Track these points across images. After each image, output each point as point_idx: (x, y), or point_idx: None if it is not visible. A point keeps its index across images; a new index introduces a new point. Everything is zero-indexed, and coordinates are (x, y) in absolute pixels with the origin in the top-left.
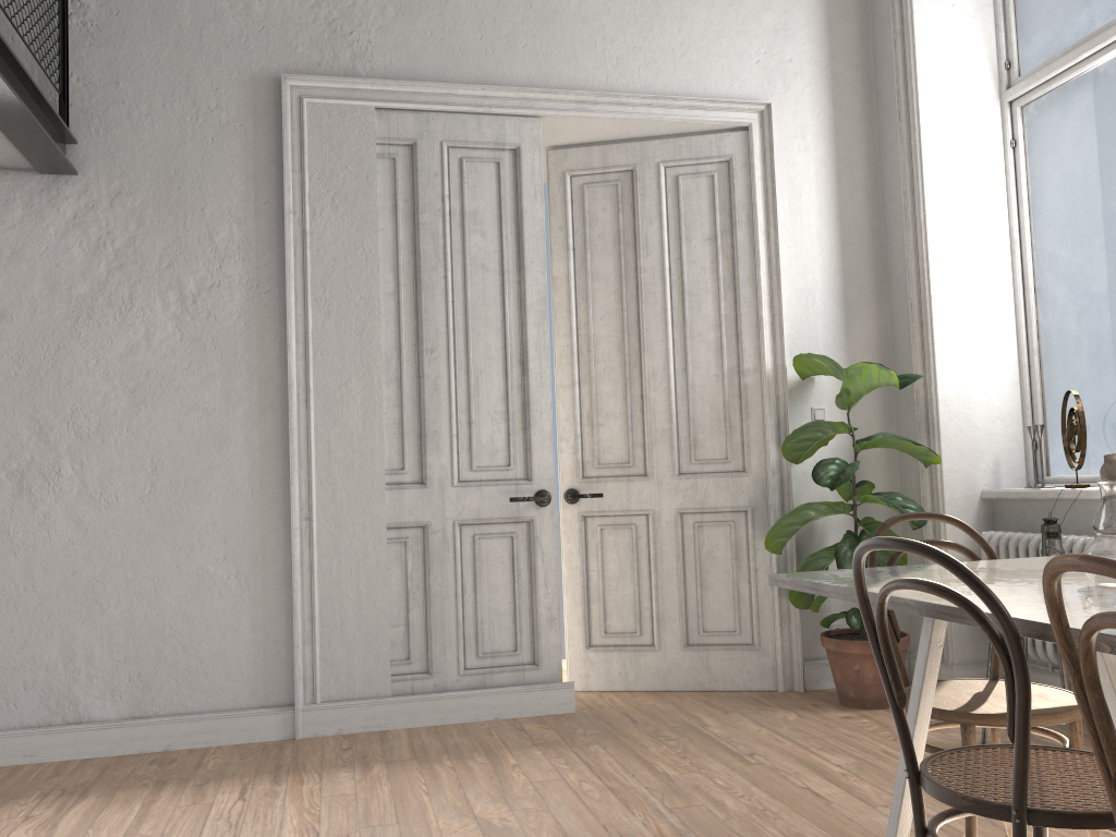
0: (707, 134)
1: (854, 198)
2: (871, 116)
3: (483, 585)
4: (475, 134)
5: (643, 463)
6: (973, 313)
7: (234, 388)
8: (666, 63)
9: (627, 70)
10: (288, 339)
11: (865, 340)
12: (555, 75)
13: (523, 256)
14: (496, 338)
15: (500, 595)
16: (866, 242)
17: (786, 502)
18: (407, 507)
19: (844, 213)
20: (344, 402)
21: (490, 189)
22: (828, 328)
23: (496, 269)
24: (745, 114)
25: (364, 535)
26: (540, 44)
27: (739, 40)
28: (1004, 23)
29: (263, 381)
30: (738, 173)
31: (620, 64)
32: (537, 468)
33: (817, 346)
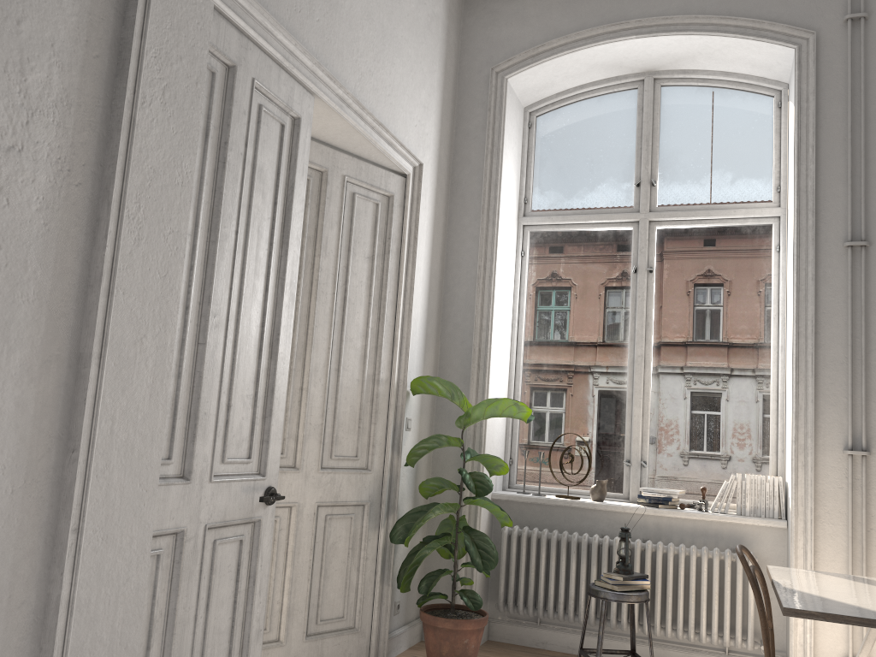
0: (380, 167)
1: (437, 256)
2: (448, 197)
3: (213, 601)
4: (275, 86)
5: (294, 455)
6: (500, 364)
7: (15, 320)
8: (382, 96)
9: (365, 88)
10: (105, 264)
11: (430, 367)
12: (331, 63)
13: (289, 232)
14: (258, 313)
15: (224, 611)
16: (437, 291)
17: (392, 498)
18: (170, 509)
19: (432, 265)
20: (137, 365)
21: (274, 149)
22: (419, 354)
23: (266, 237)
24: (408, 165)
25: (129, 550)
26: (326, 26)
27: (411, 103)
28: (526, 172)
29: (53, 317)
30: (395, 210)
31: (363, 80)
32: (270, 462)
33: (413, 367)
